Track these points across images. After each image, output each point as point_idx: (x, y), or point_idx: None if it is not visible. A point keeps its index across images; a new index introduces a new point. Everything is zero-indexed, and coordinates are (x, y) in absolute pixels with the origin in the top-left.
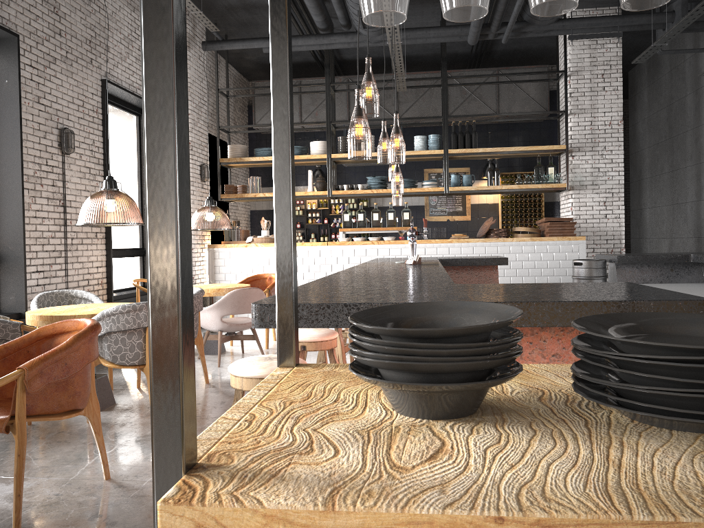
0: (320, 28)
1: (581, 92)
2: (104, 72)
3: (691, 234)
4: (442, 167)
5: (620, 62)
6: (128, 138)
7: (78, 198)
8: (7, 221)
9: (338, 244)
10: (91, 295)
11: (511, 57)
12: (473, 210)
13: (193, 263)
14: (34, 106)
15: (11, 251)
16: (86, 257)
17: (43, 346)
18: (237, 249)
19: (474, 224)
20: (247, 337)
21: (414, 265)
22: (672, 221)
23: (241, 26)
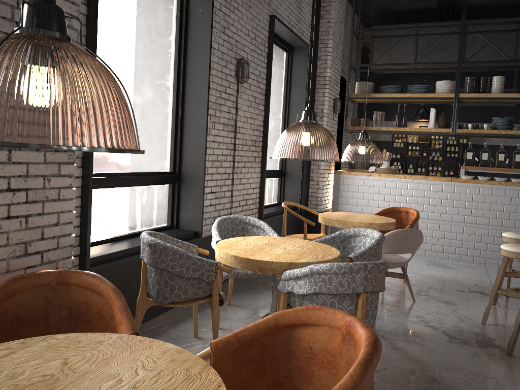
0: None
1: None
2: (272, 9)
3: None
4: None
5: None
6: (279, 72)
7: (245, 125)
8: (191, 144)
9: (463, 181)
10: (263, 224)
11: None
12: None
13: (322, 187)
14: (220, 36)
15: (192, 173)
16: (247, 179)
17: (279, 336)
18: (361, 177)
19: None
20: (396, 275)
21: None
22: None
23: None
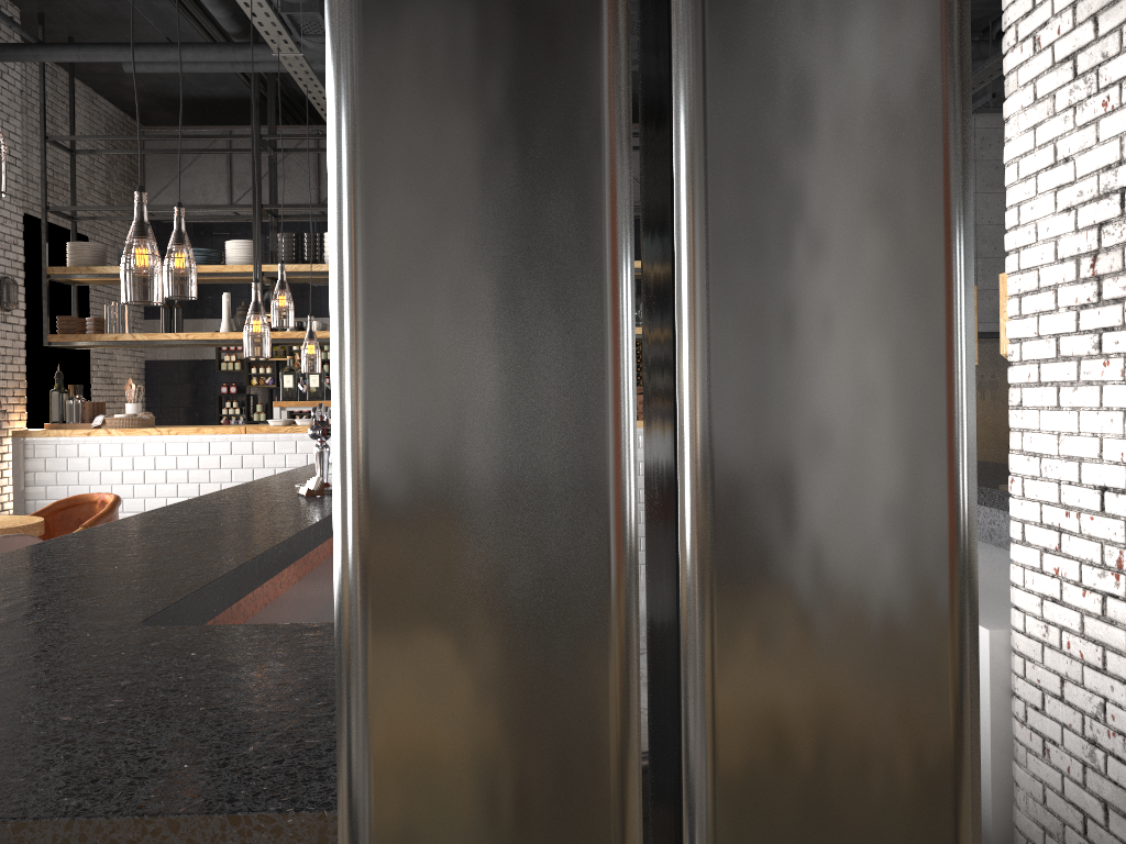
0: (229, 32)
1: None
2: None
3: None
4: None
5: None
6: None
7: None
8: None
9: (266, 431)
10: None
11: None
12: None
13: None
14: None
15: None
16: None
17: None
18: (71, 440)
19: None
20: None
21: (299, 502)
22: None
23: (95, 22)
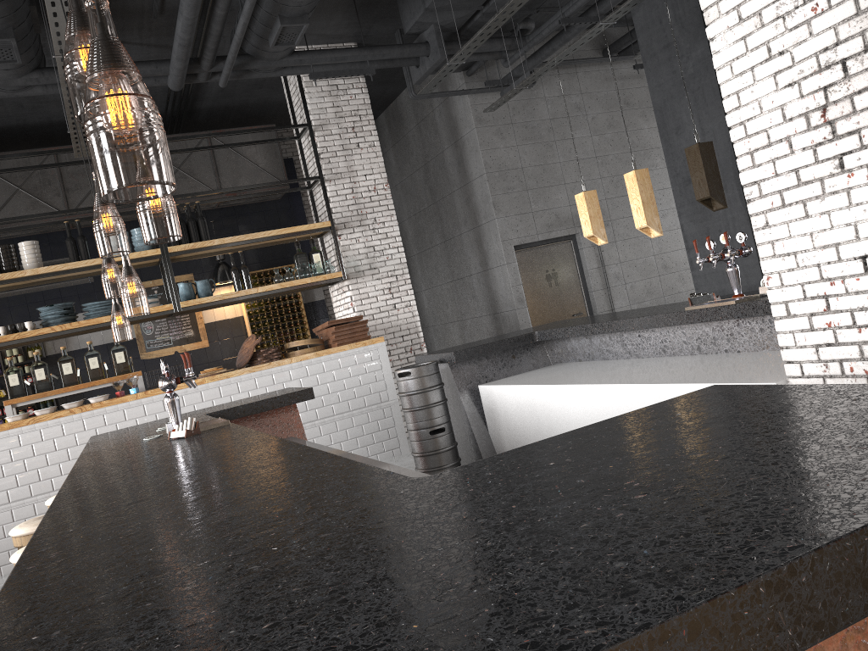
0: None
1: (333, 152)
2: None
3: (484, 312)
4: (152, 278)
5: (370, 111)
6: None
7: None
8: None
9: (8, 427)
10: None
11: (221, 118)
12: (210, 331)
13: None
14: None
15: None
16: None
17: None
18: None
19: (216, 350)
20: None
21: (195, 439)
22: (457, 300)
23: None
